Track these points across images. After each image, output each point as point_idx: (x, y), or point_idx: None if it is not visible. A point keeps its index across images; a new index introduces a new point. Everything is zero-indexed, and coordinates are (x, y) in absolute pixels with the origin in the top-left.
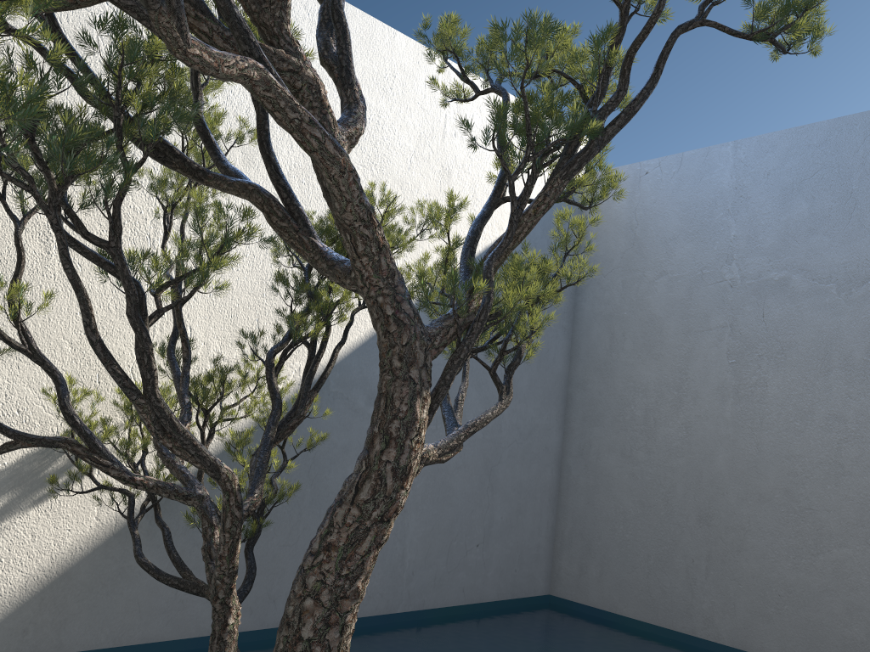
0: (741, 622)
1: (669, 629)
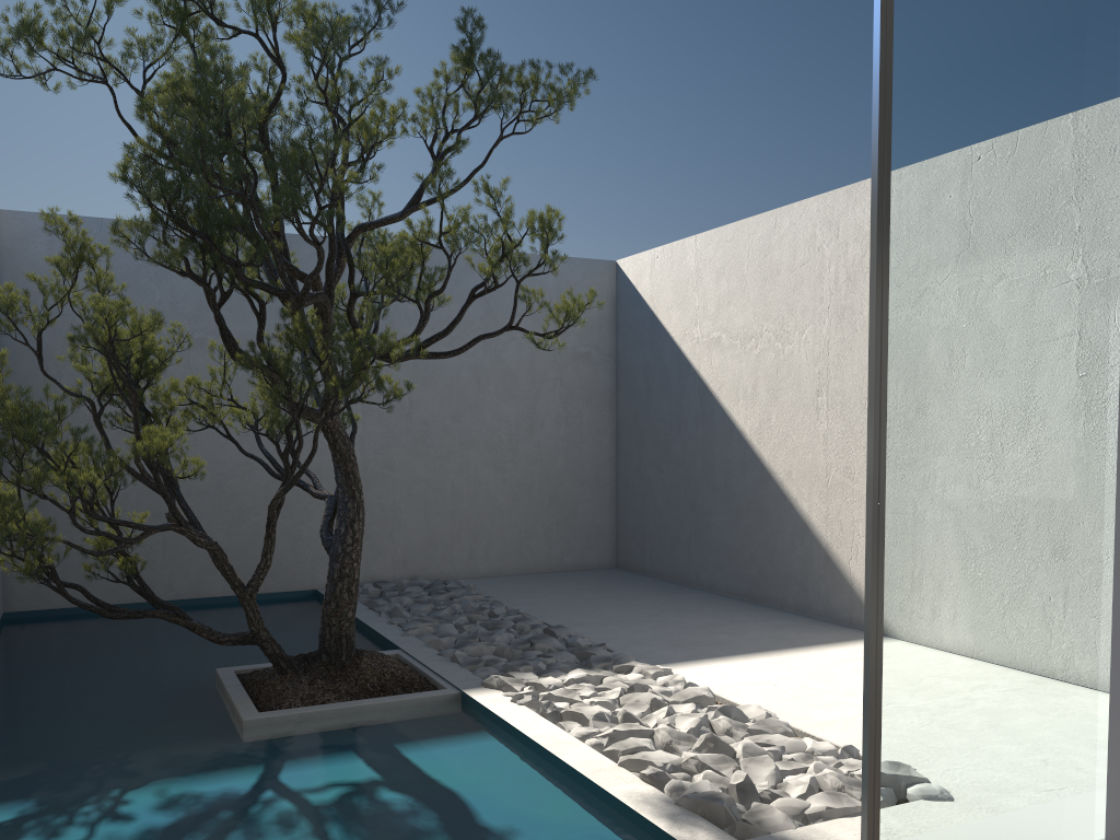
0: (194, 580)
1: (137, 603)
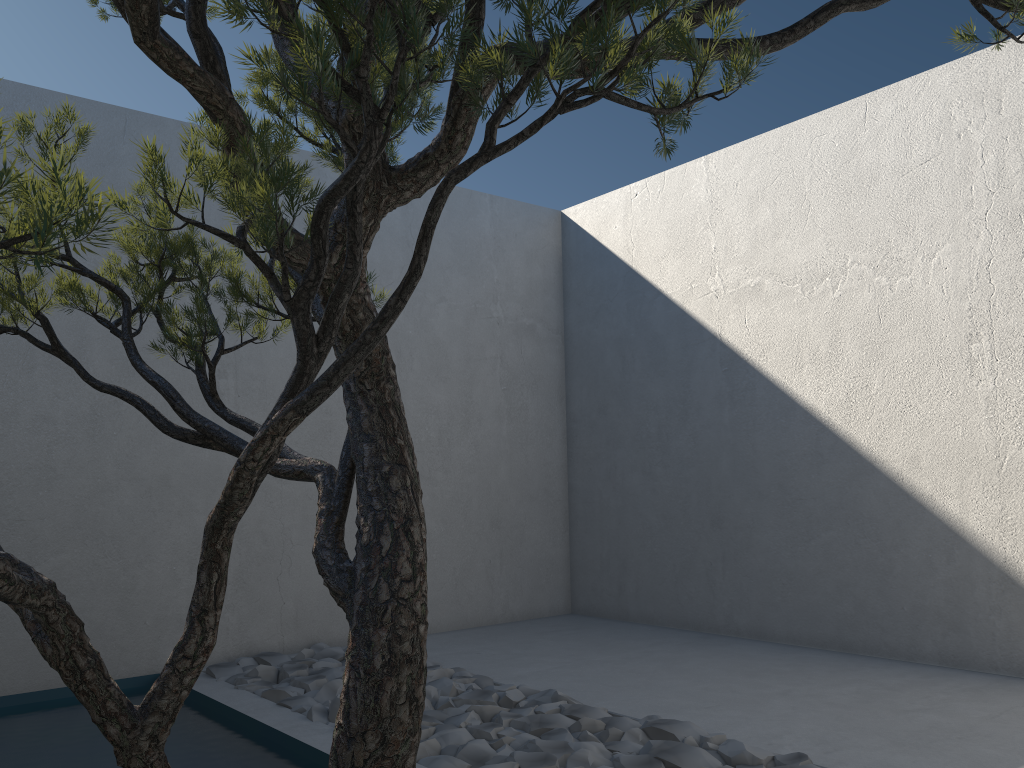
0: None
1: None
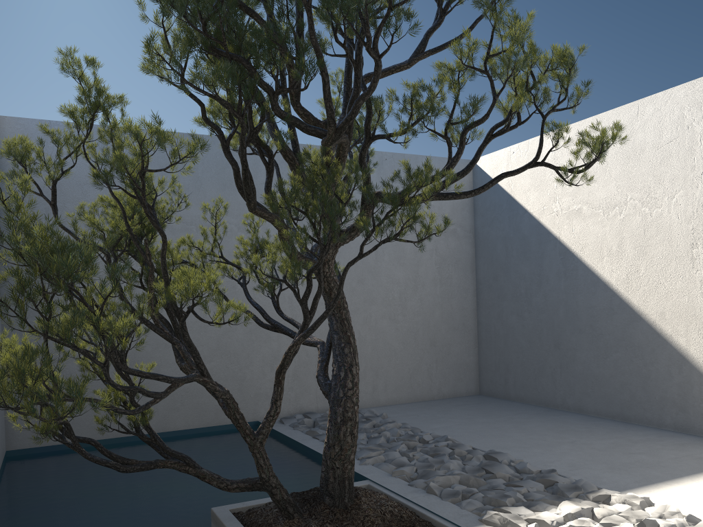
0: (162, 417)
1: (116, 438)
